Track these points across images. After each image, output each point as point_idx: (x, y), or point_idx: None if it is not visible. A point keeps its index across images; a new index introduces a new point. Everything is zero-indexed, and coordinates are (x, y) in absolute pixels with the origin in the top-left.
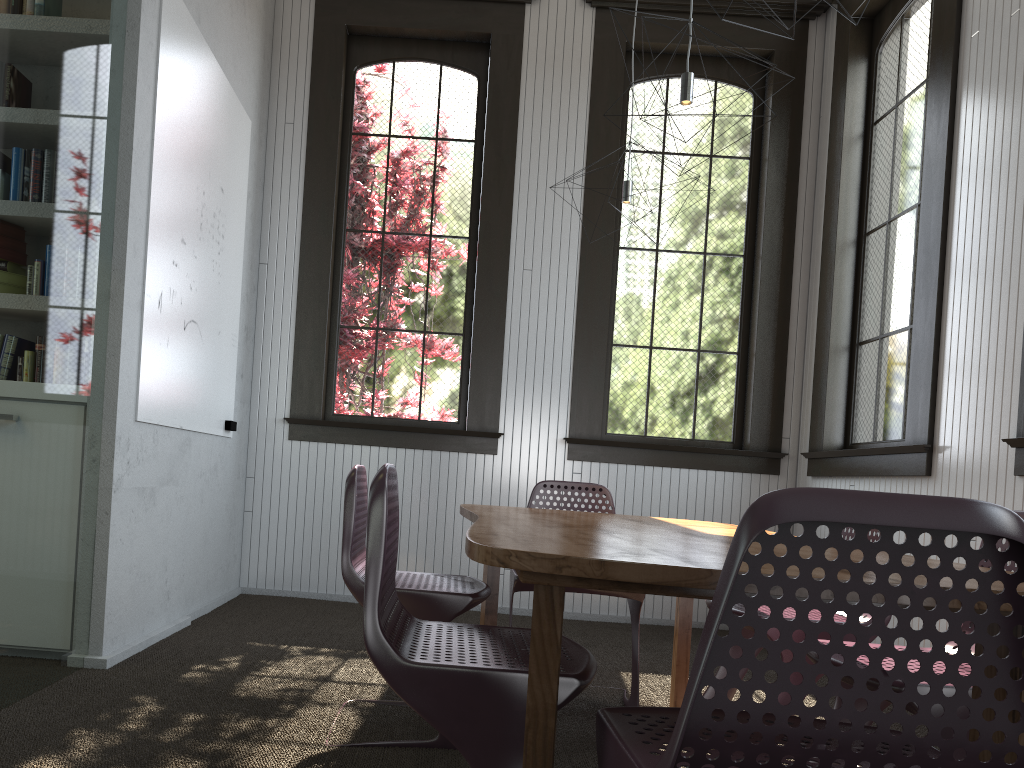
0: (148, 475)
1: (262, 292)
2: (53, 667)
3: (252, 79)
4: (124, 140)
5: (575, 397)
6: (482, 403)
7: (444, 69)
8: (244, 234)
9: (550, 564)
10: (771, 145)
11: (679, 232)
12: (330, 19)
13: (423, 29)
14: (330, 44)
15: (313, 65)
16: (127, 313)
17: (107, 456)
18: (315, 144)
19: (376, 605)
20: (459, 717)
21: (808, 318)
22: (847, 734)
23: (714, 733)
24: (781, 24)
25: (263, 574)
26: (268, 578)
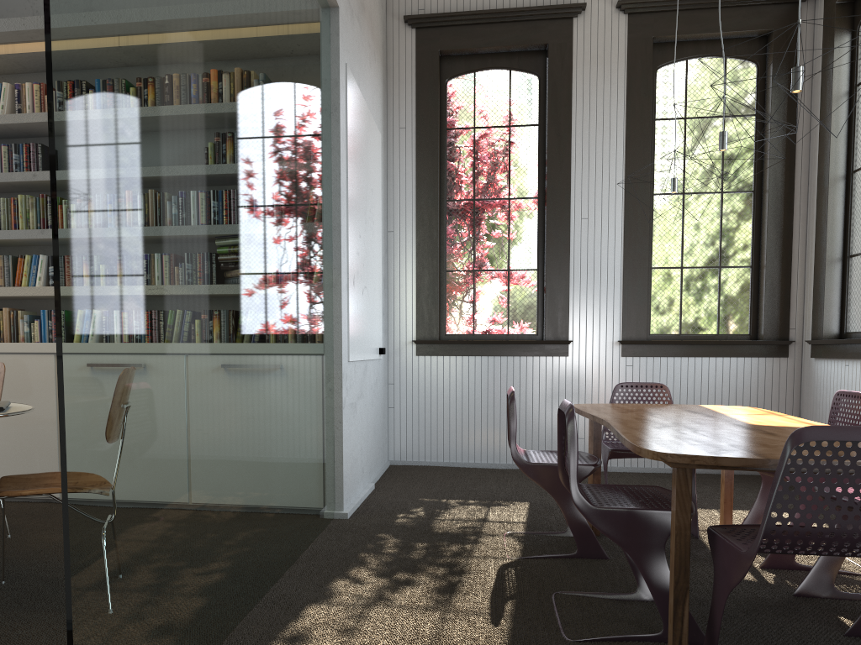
0: (353, 394)
1: (391, 252)
2: (324, 518)
3: (379, 104)
4: (335, 184)
5: (625, 310)
6: (555, 319)
7: (512, 73)
8: (381, 215)
9: (688, 459)
10: (773, 104)
11: (700, 178)
12: (427, 48)
13: (496, 46)
14: (428, 66)
15: (417, 83)
16: (343, 294)
17: (338, 386)
18: (422, 141)
19: (576, 478)
20: (624, 534)
21: (807, 236)
22: (838, 530)
23: (777, 531)
24: (778, 8)
25: (404, 450)
26: (408, 453)
